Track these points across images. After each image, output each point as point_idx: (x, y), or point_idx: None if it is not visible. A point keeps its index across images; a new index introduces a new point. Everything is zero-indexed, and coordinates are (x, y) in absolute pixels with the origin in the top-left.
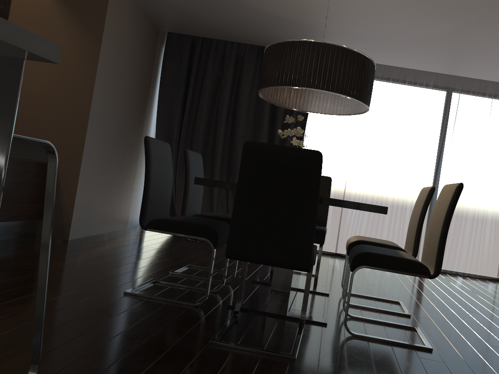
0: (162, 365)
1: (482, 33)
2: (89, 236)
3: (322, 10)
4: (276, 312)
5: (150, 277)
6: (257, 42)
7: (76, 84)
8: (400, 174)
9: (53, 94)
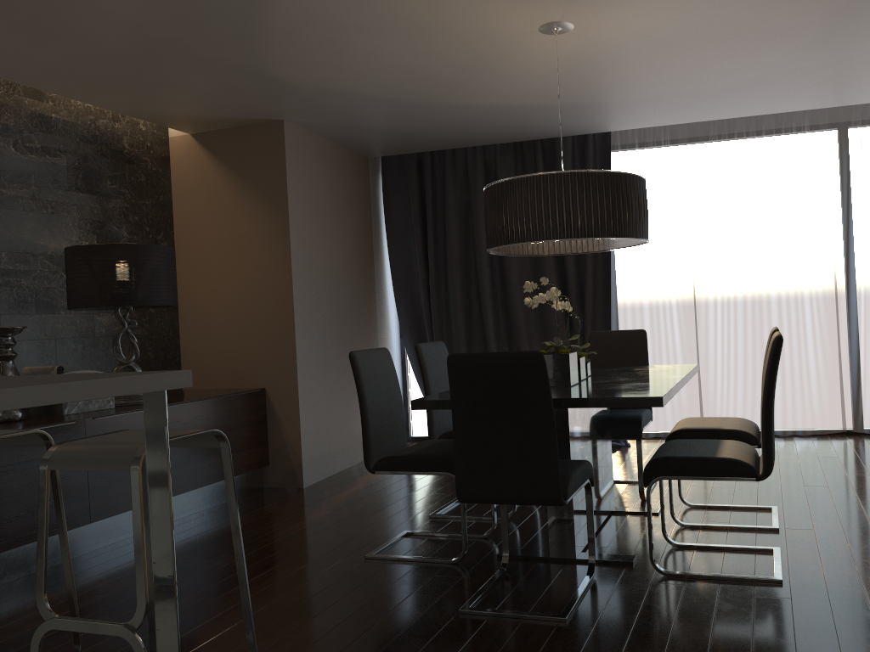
0: (395, 648)
1: (837, 51)
2: (331, 476)
3: (576, 85)
4: (561, 556)
5: (402, 528)
6: (507, 139)
7: (270, 276)
8: (785, 285)
9: (245, 296)
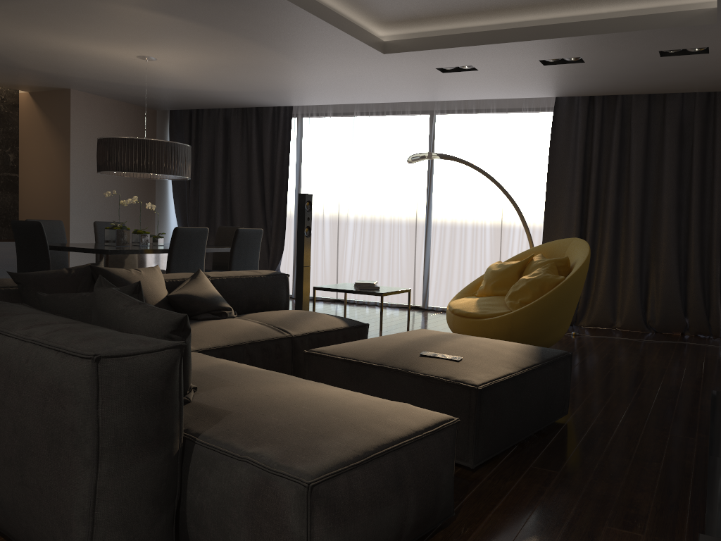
0: None
1: (335, 75)
2: None
3: (212, 82)
4: None
5: None
6: (226, 106)
7: (60, 178)
8: (390, 211)
9: (49, 188)
